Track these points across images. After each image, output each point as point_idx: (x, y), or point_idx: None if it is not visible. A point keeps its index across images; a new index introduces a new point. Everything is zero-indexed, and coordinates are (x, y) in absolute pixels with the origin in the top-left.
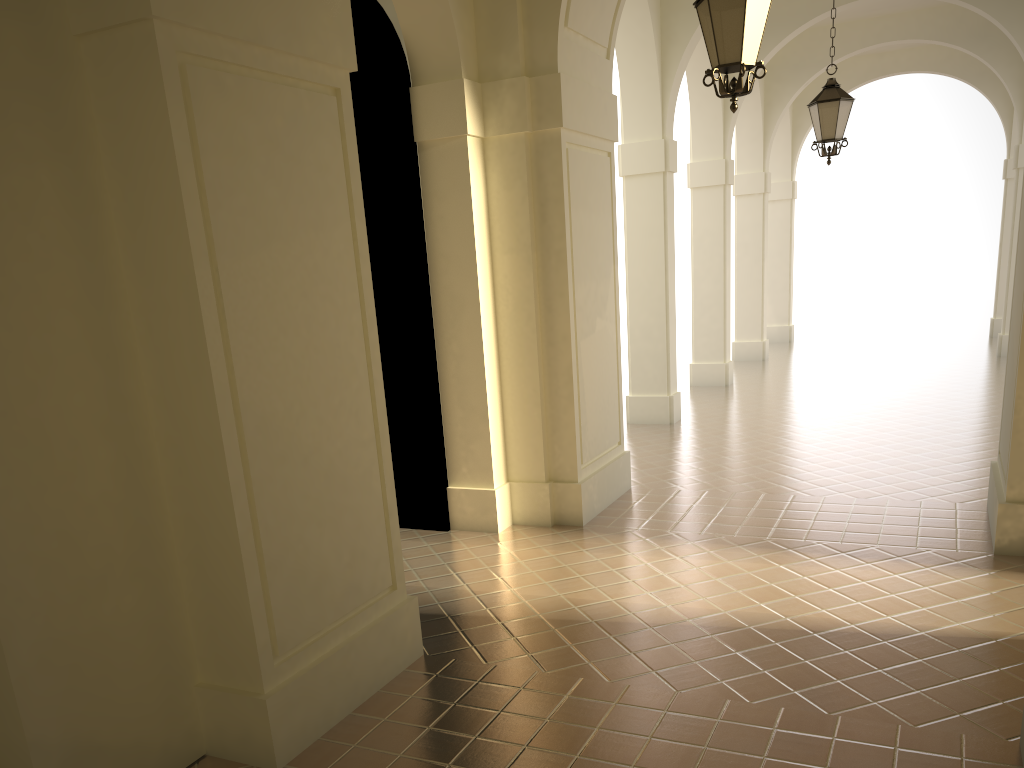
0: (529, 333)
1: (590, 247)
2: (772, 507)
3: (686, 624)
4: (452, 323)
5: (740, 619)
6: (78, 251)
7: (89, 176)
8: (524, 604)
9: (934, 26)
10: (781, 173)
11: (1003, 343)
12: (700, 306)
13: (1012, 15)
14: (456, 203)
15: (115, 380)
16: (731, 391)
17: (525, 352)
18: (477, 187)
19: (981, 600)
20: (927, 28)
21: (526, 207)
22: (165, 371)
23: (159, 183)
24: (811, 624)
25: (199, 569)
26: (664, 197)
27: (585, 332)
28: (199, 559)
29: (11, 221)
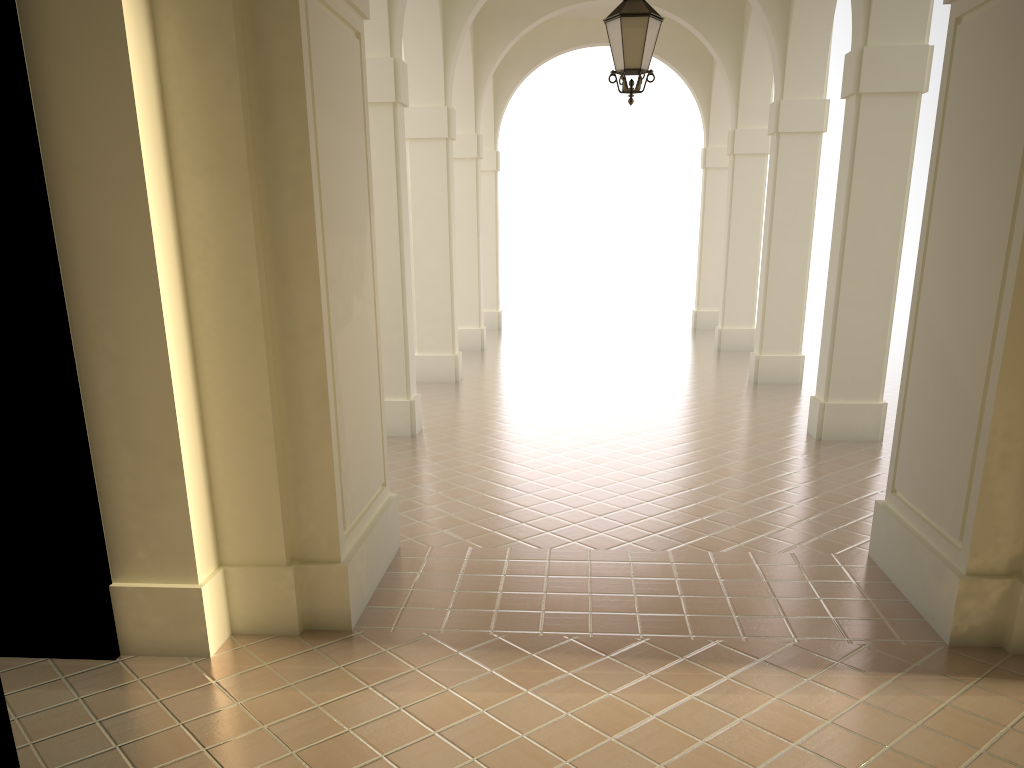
0: (250, 319)
1: (342, 180)
2: (614, 574)
3: None
4: (103, 296)
5: None
6: None
7: None
8: None
9: None
10: (484, 141)
11: (723, 337)
12: (423, 285)
13: None
14: (98, 69)
15: None
16: (466, 389)
17: (243, 351)
18: (139, 44)
19: (1012, 747)
20: None
21: (236, 93)
22: None
23: None
24: None
25: None
26: (395, 137)
27: (341, 319)
28: None
29: None
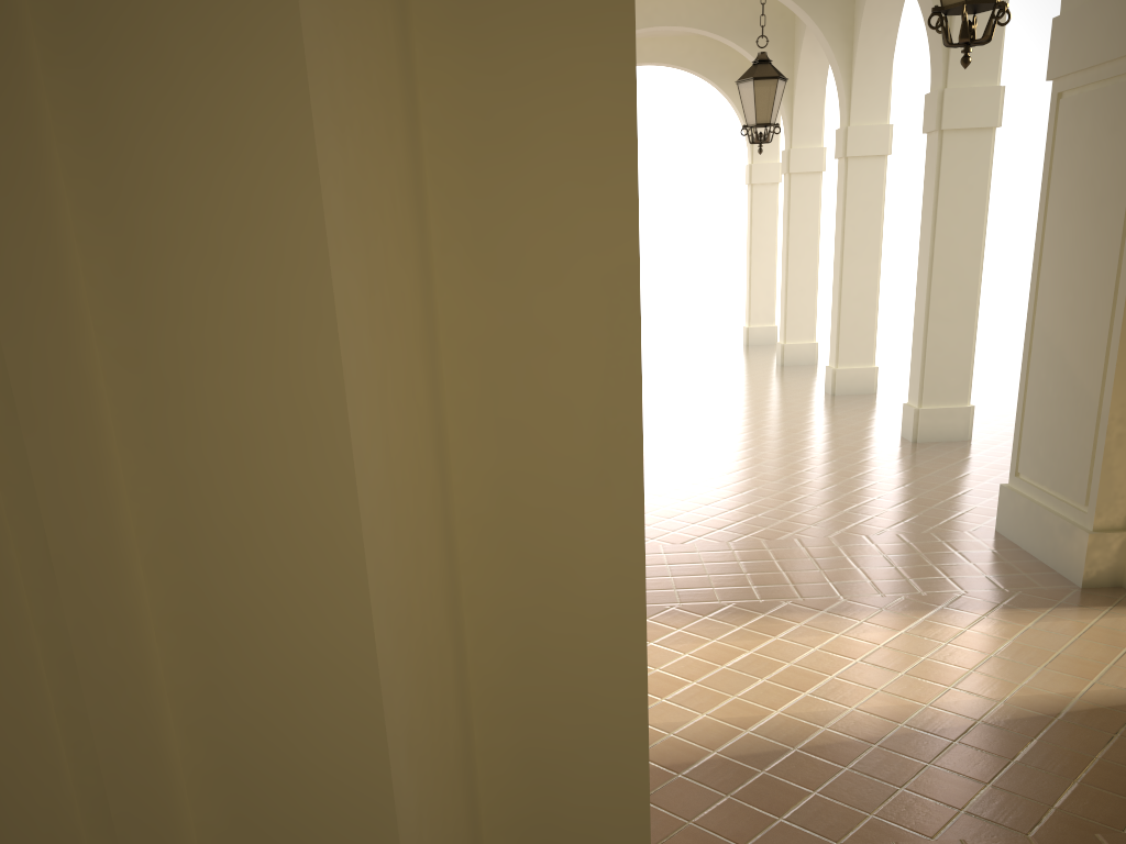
0: None
1: None
2: (794, 556)
3: (908, 732)
4: None
5: (956, 713)
6: (415, 215)
7: (409, 42)
8: (676, 739)
9: (704, 15)
10: None
11: (786, 352)
12: None
13: (821, 10)
14: None
15: (444, 500)
16: None
17: None
18: None
19: None
20: (697, 16)
21: None
22: (518, 471)
23: (576, 73)
24: (1037, 706)
25: (537, 839)
26: None
27: None
28: (540, 821)
29: (380, 128)
